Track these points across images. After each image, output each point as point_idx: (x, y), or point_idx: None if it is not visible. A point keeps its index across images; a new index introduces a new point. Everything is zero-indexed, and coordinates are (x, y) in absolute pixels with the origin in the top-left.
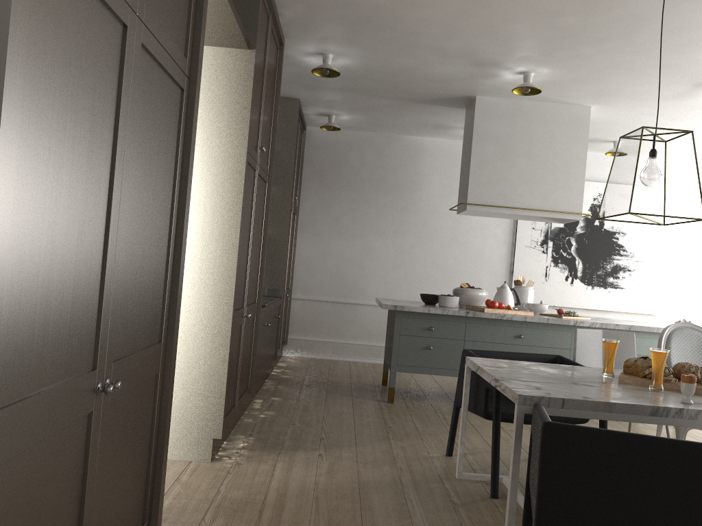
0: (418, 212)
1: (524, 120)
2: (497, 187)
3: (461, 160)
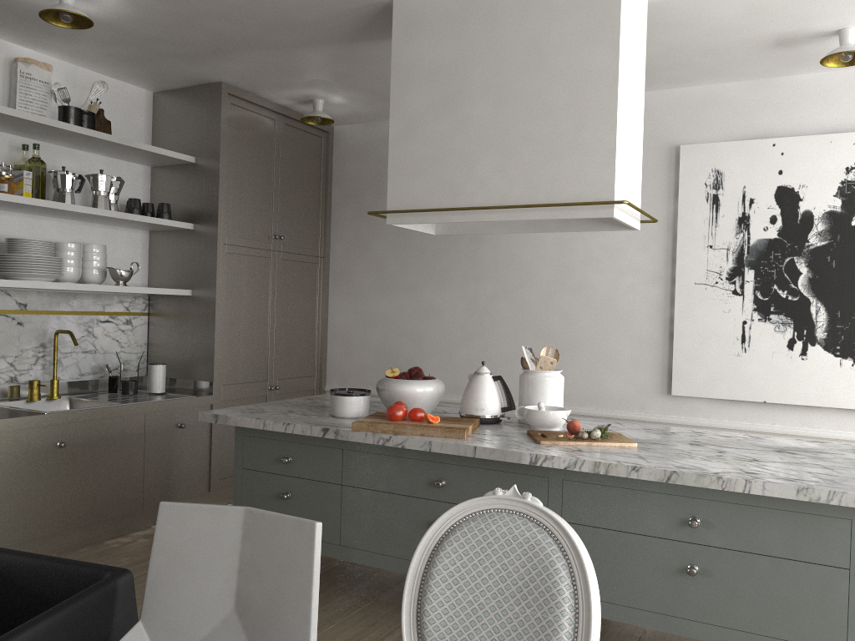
0: (499, 239)
1: (483, 23)
2: (438, 171)
3: None
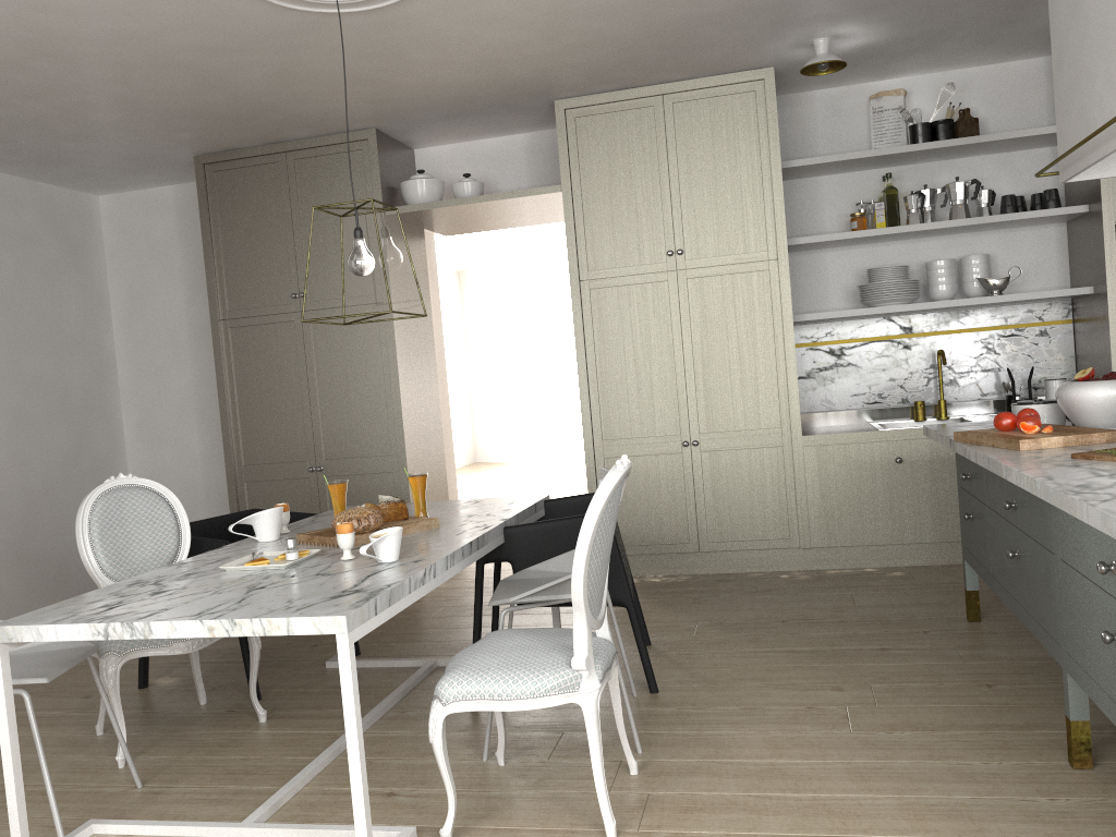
0: None
1: None
2: (1077, 100)
3: None
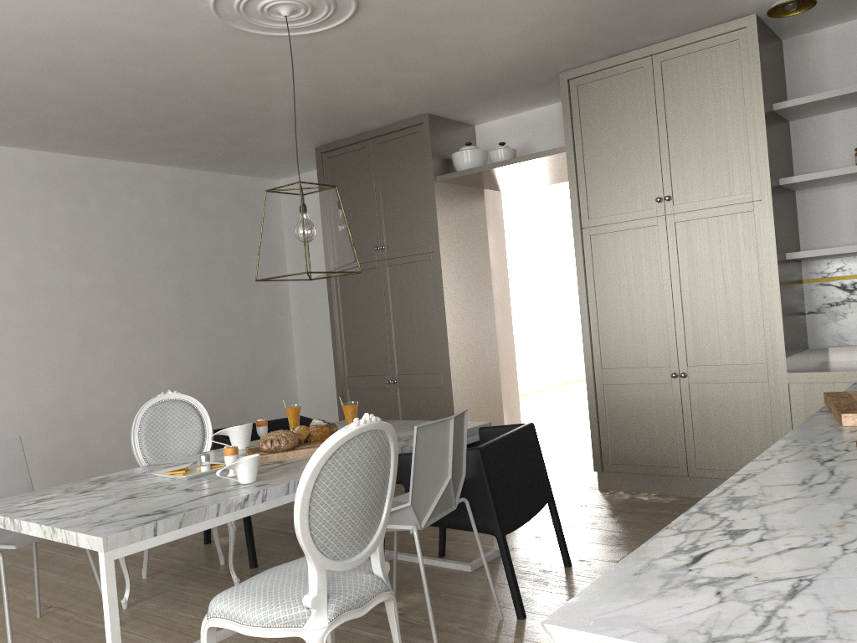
0: None
1: None
2: None
3: None
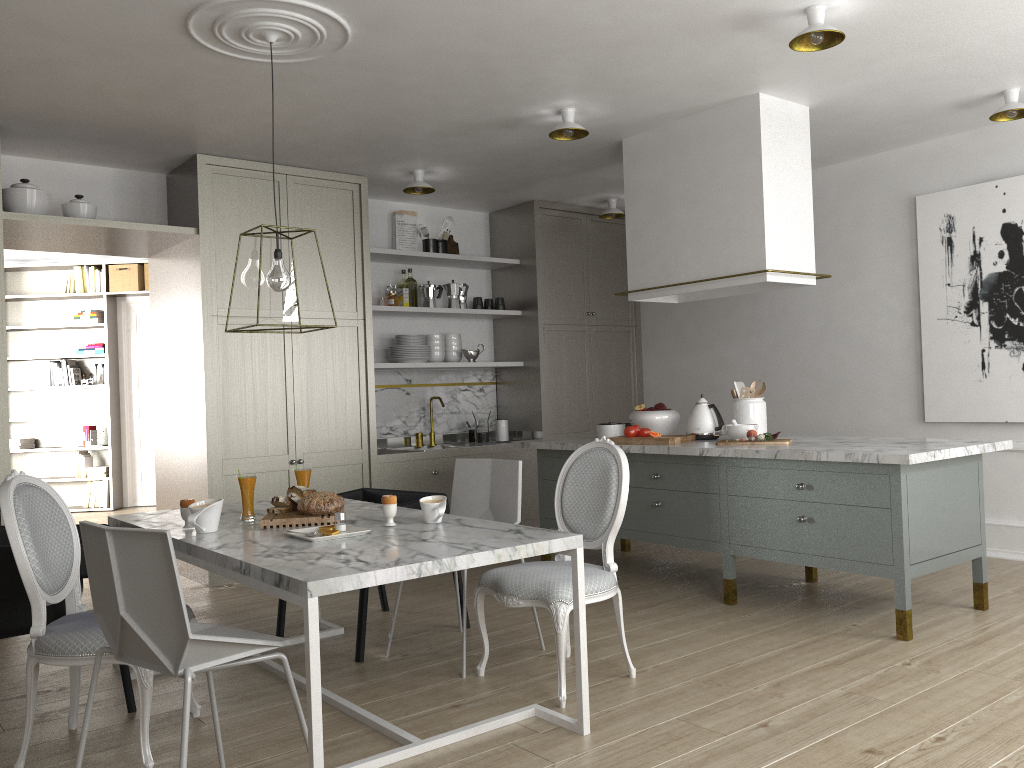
0: (773, 296)
1: (678, 151)
2: (657, 259)
3: (822, 200)
